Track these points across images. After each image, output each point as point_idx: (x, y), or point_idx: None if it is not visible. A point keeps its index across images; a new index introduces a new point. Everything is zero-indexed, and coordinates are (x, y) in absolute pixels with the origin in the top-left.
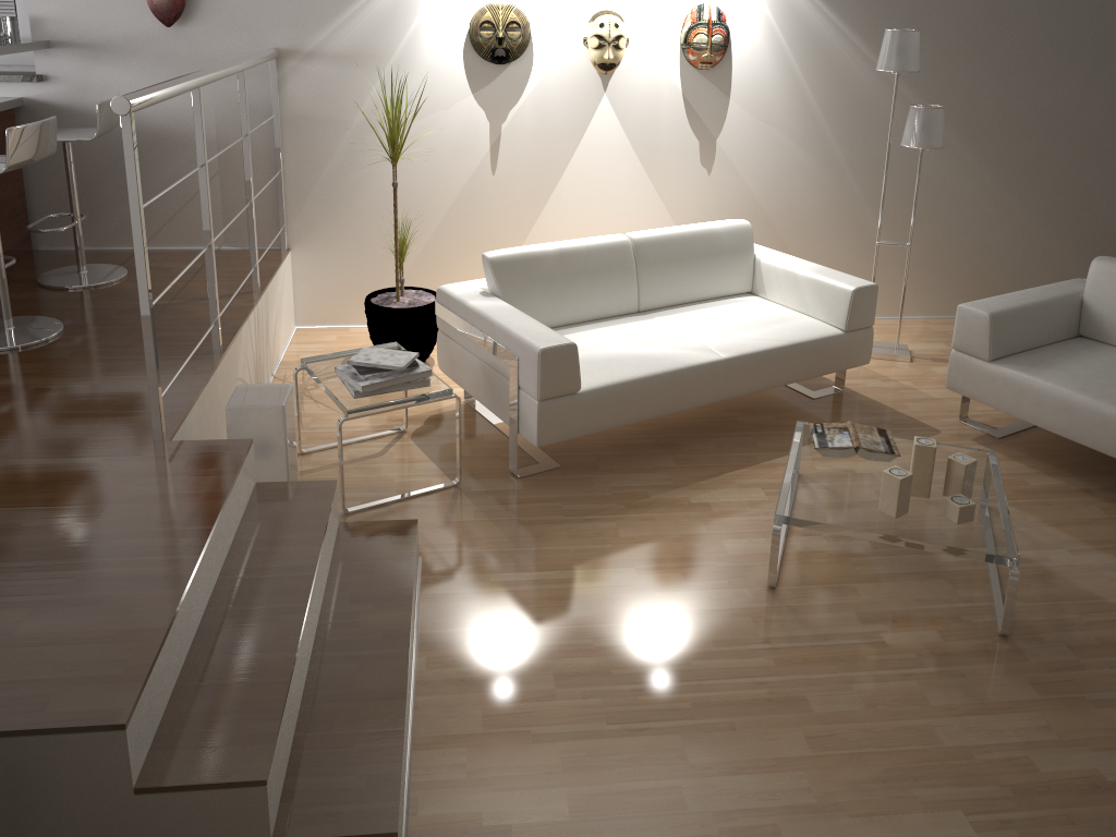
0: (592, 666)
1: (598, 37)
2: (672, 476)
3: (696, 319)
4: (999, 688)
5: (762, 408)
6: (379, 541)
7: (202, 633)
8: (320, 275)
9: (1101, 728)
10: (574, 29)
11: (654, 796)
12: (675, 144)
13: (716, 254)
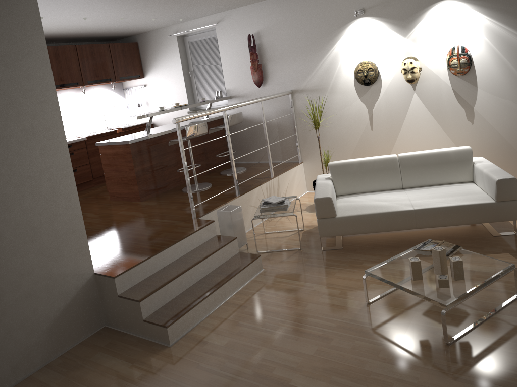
0: (276, 310)
1: (404, 69)
2: (381, 258)
3: (423, 192)
4: (416, 359)
5: (459, 237)
6: (243, 258)
7: (163, 268)
8: (313, 172)
9: (442, 386)
10: (397, 67)
11: (251, 348)
12: (452, 111)
13: (447, 163)
